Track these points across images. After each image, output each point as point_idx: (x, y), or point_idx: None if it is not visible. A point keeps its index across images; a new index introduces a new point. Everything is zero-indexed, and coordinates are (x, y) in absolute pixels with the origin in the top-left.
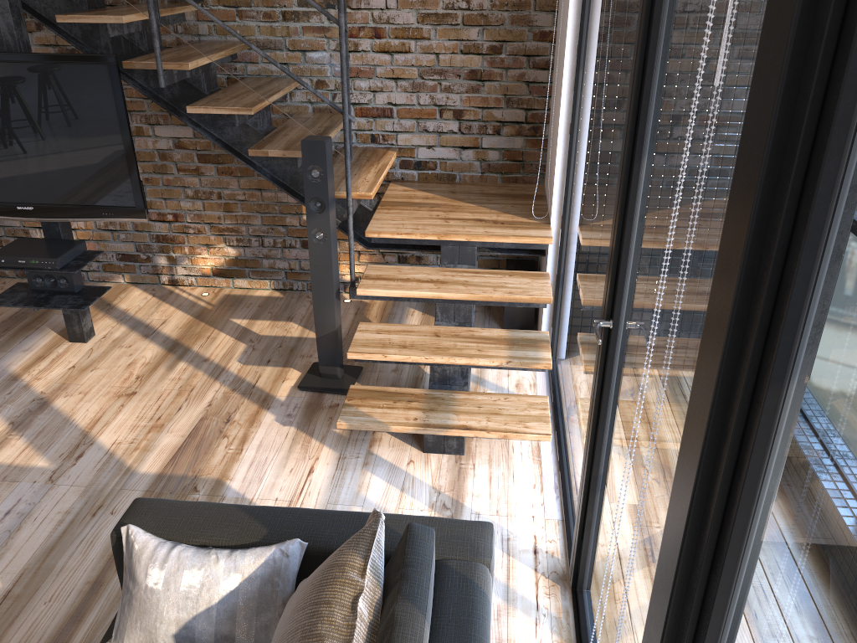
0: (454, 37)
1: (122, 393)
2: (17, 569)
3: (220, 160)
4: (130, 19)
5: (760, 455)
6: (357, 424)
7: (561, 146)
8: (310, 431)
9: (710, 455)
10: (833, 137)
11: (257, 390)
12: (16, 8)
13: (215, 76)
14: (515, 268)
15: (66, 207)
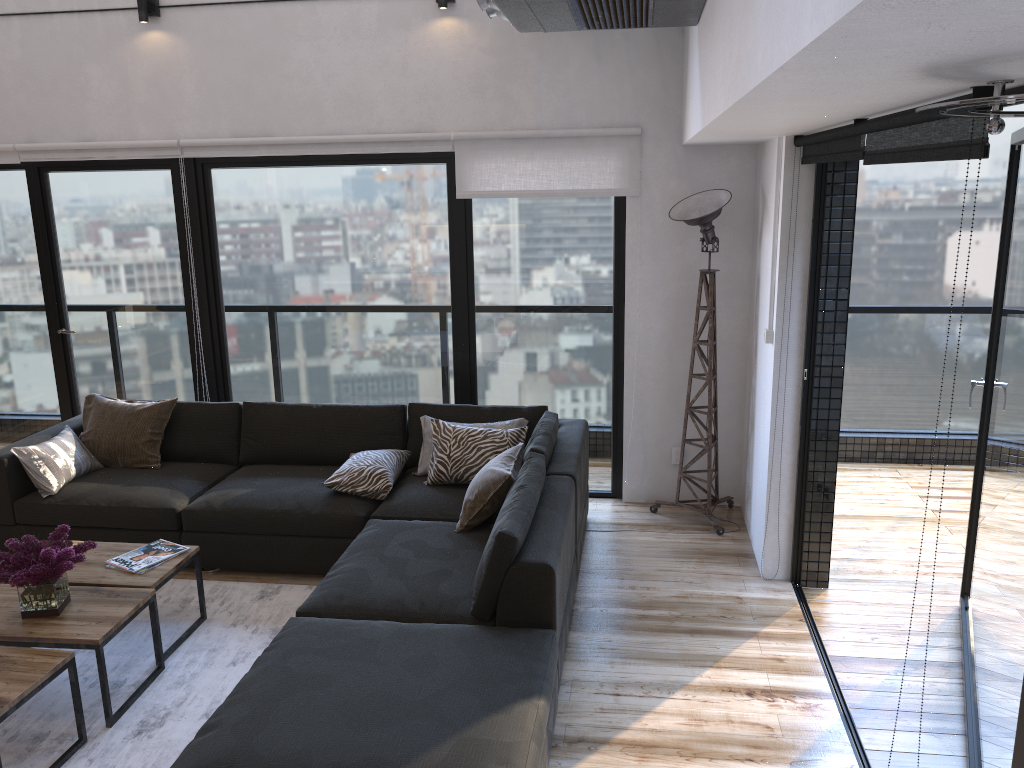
0: None
1: None
2: None
3: None
4: None
5: (219, 274)
6: None
7: None
8: None
9: (206, 283)
10: (212, 209)
11: None
12: None
13: None
14: None
15: None
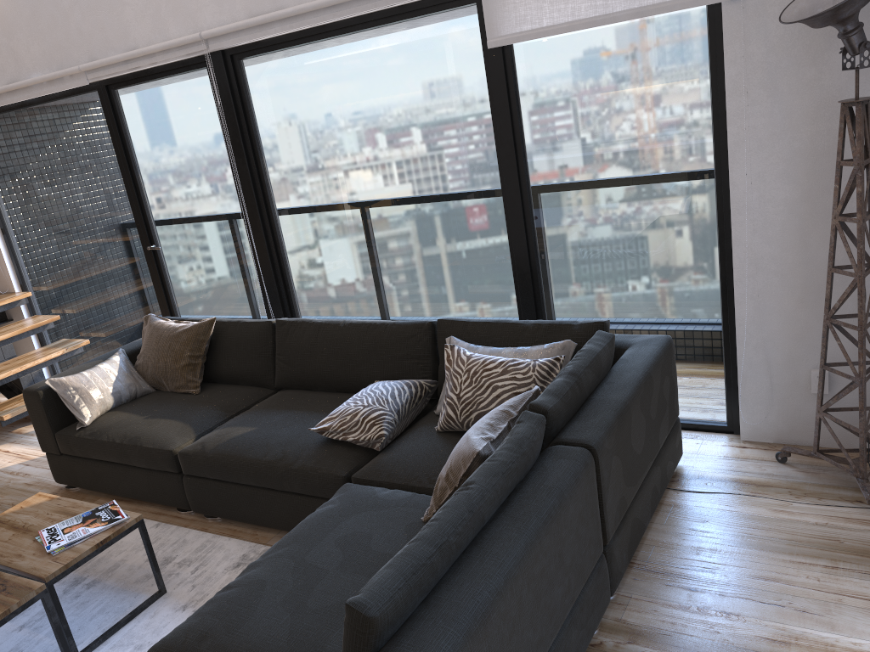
0: None
1: None
2: None
3: None
4: None
5: (265, 176)
6: (16, 410)
7: (2, 242)
8: None
9: (254, 188)
10: (248, 105)
11: None
12: None
13: None
14: None
15: None
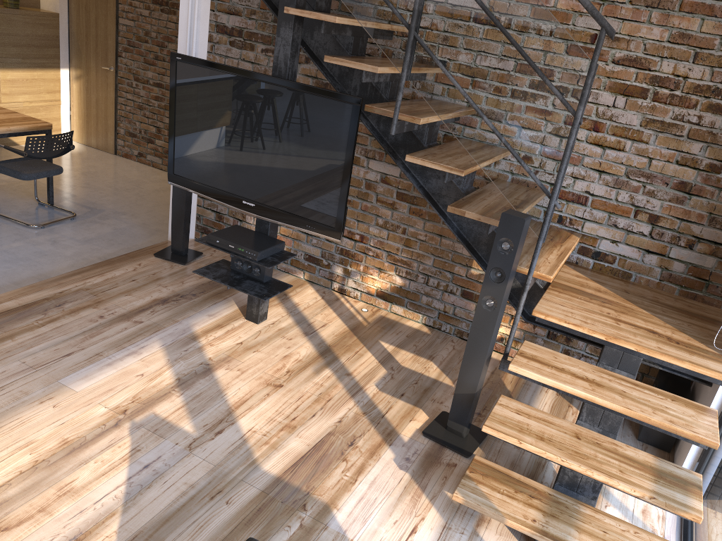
0: (673, 146)
1: (271, 382)
2: (134, 529)
3: (415, 201)
4: (384, 71)
5: None
6: (473, 503)
7: None
8: (422, 484)
9: None
10: None
11: (384, 421)
12: (295, 43)
13: (436, 132)
14: (667, 382)
15: (280, 211)
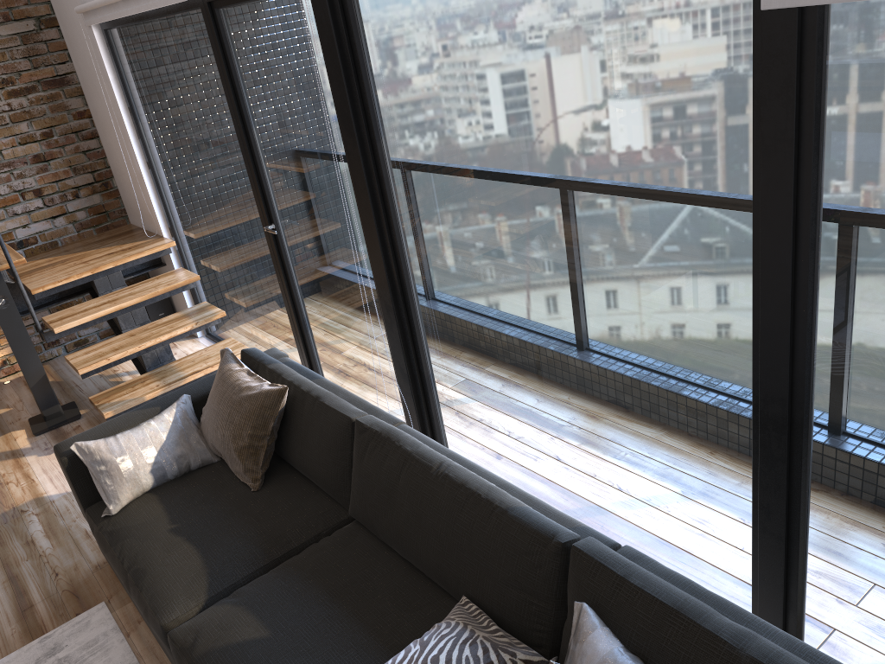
0: (8, 134)
1: None
2: None
3: None
4: None
5: (385, 169)
6: (120, 407)
7: (147, 179)
8: None
9: (369, 185)
10: (359, 57)
11: None
12: None
13: None
14: None
15: None
